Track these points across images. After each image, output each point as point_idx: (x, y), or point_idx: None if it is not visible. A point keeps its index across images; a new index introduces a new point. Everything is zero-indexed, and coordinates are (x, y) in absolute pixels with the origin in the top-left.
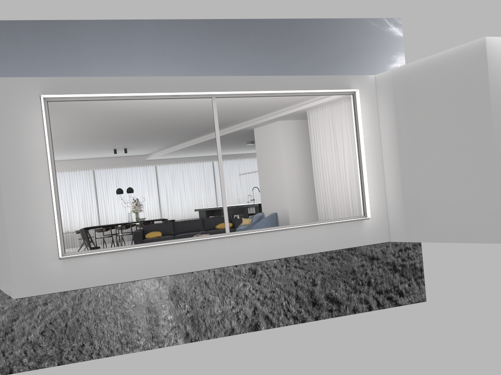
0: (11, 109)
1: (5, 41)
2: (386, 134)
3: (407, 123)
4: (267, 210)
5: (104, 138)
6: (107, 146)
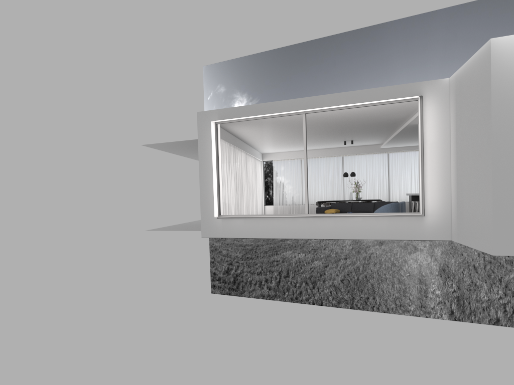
0: (204, 129)
1: (334, 51)
2: (452, 135)
3: (460, 126)
4: None
5: (321, 135)
6: (335, 139)
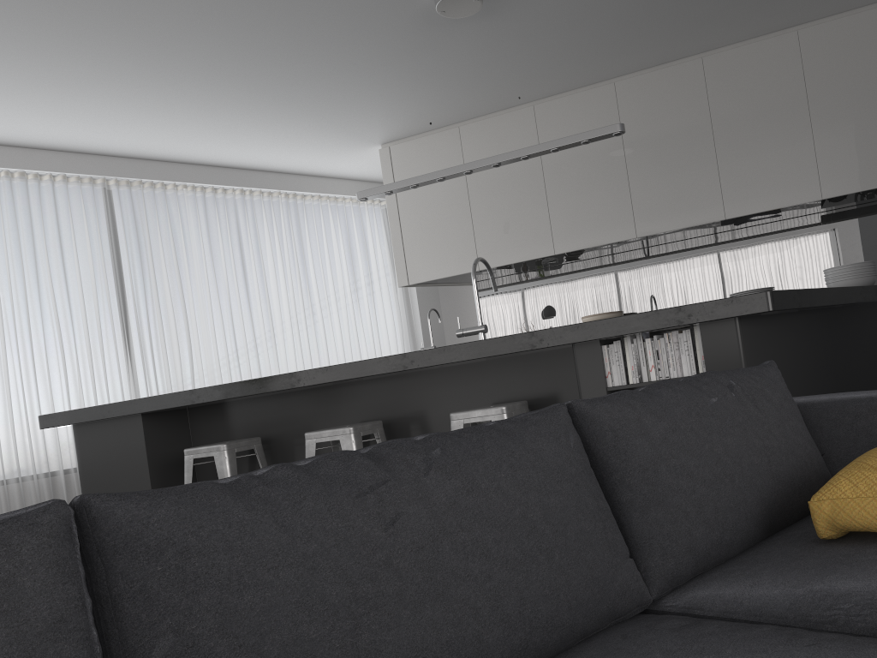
0: None
1: None
2: None
3: None
4: None
5: None
6: None
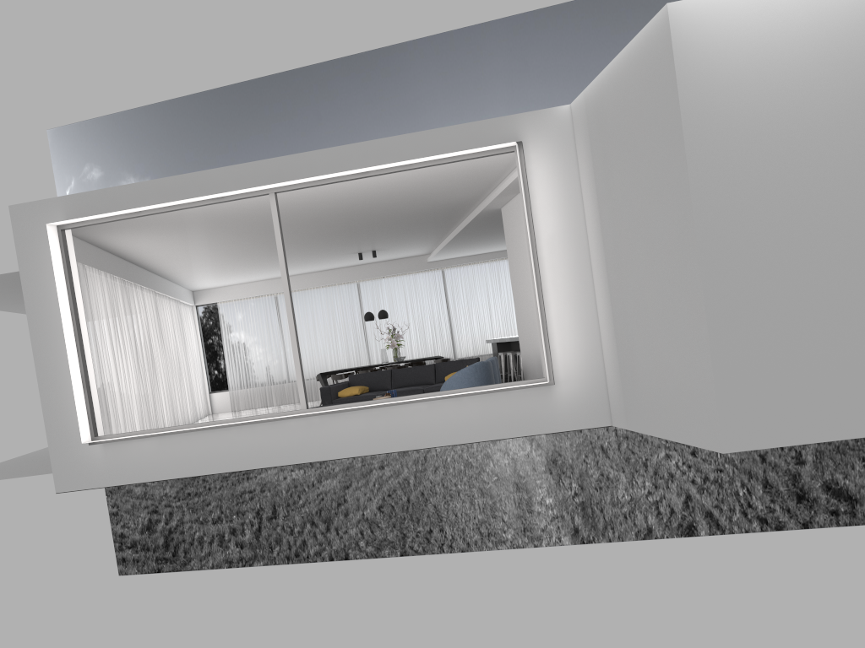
0: (34, 244)
1: (316, 95)
2: (590, 218)
3: (607, 196)
4: (524, 350)
5: (312, 243)
6: (341, 251)
